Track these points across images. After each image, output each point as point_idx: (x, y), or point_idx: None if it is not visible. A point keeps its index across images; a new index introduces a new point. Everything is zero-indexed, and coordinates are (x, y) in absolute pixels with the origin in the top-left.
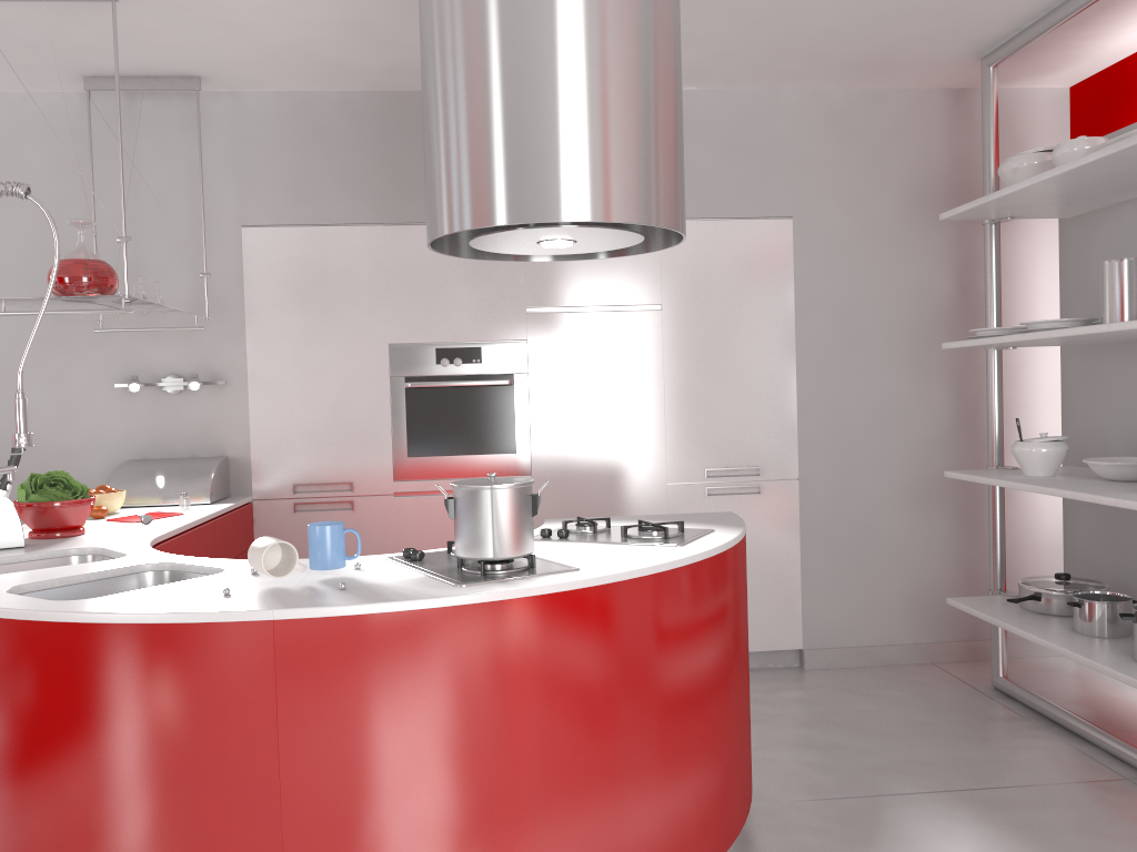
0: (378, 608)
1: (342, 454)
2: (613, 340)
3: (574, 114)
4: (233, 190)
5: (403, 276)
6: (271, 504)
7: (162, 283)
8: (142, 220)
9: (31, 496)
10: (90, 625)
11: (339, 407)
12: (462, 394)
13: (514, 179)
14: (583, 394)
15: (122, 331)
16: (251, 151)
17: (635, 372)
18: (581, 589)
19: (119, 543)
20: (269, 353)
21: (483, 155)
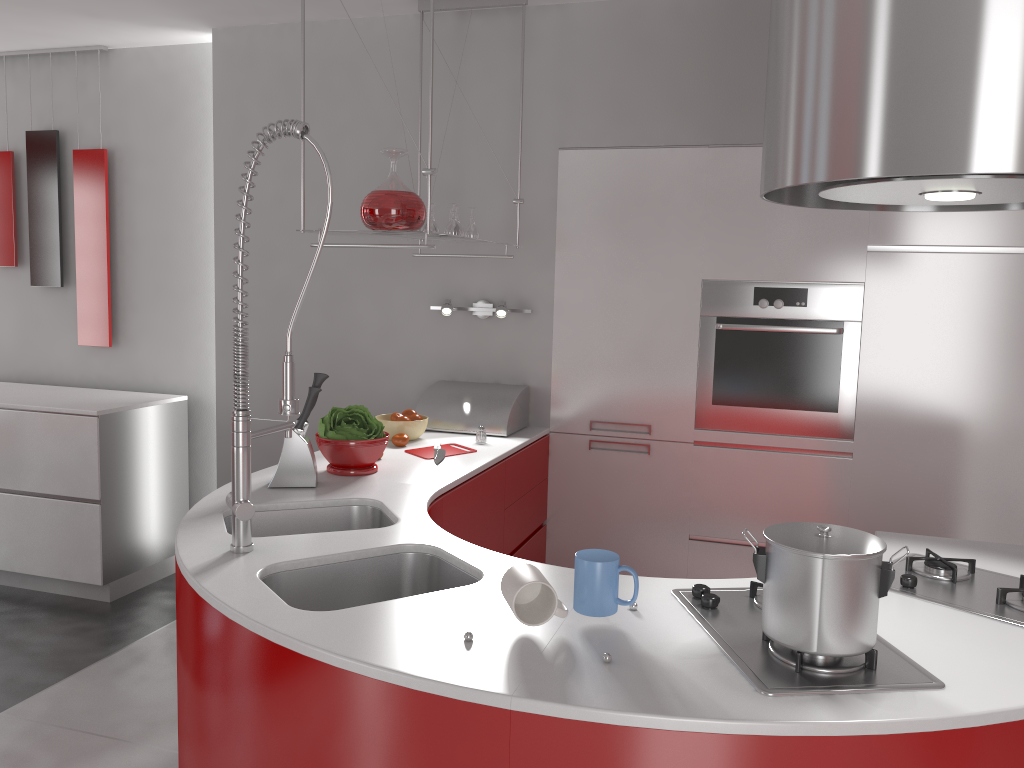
0: (646, 721)
1: (642, 394)
2: (976, 288)
3: (1019, 2)
4: (553, 110)
5: (724, 205)
6: (567, 438)
7: (479, 207)
8: (465, 142)
9: (329, 432)
10: (311, 660)
11: (643, 345)
12: (780, 340)
13: (905, 107)
14: (929, 351)
15: (437, 256)
16: (574, 68)
17: (1002, 329)
18: (949, 731)
19: (400, 495)
20: (576, 283)
21: (858, 72)
